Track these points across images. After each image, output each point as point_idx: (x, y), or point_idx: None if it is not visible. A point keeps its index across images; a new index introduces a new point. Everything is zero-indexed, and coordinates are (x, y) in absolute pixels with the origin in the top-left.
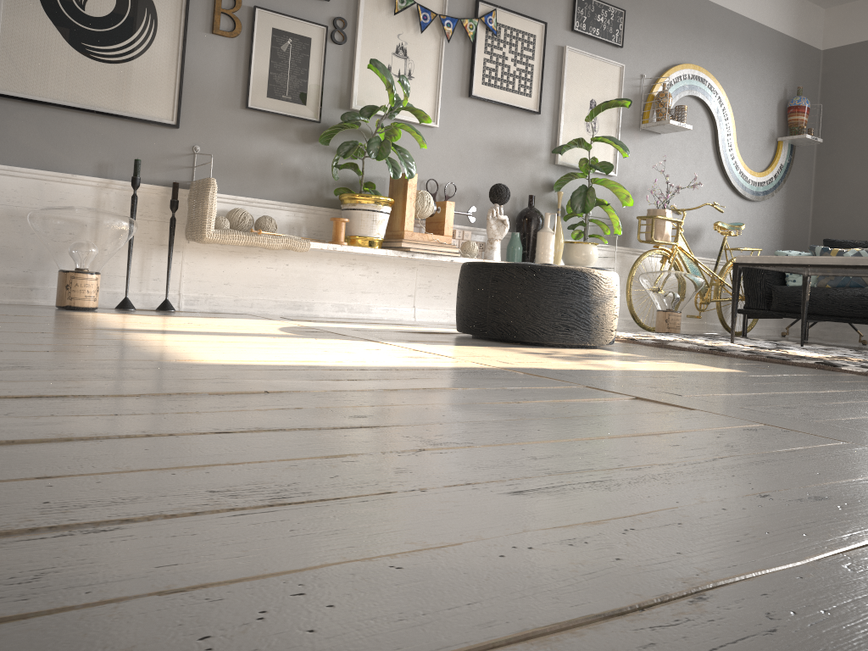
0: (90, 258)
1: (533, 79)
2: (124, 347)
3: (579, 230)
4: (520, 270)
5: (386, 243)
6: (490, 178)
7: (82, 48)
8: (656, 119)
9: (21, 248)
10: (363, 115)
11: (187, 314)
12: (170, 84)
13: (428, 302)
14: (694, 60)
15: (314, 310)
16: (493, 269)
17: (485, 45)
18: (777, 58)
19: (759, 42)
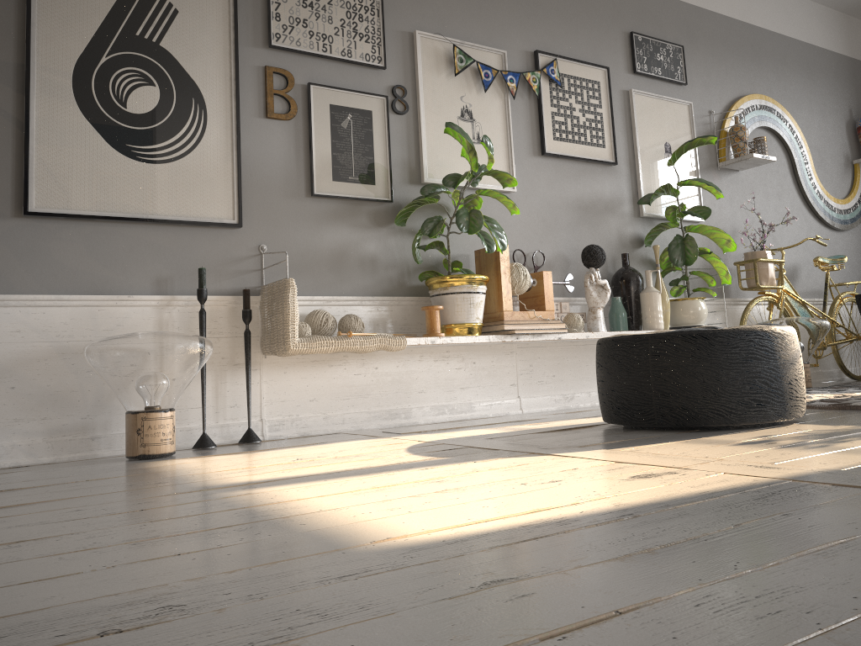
0: (163, 392)
1: (604, 128)
2: (270, 523)
3: (679, 285)
4: (687, 339)
5: (483, 328)
6: (576, 240)
7: (127, 150)
8: (734, 155)
9: (77, 391)
10: (447, 185)
11: (280, 444)
12: (227, 178)
13: (532, 389)
14: (758, 90)
15: (413, 417)
16: (651, 342)
17: (550, 97)
18: (836, 79)
19: (816, 64)
